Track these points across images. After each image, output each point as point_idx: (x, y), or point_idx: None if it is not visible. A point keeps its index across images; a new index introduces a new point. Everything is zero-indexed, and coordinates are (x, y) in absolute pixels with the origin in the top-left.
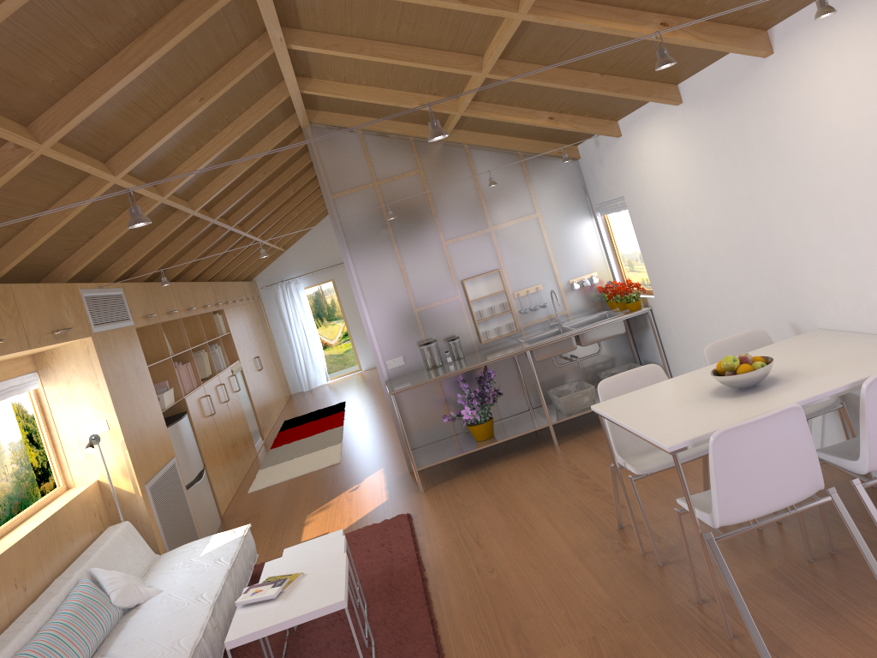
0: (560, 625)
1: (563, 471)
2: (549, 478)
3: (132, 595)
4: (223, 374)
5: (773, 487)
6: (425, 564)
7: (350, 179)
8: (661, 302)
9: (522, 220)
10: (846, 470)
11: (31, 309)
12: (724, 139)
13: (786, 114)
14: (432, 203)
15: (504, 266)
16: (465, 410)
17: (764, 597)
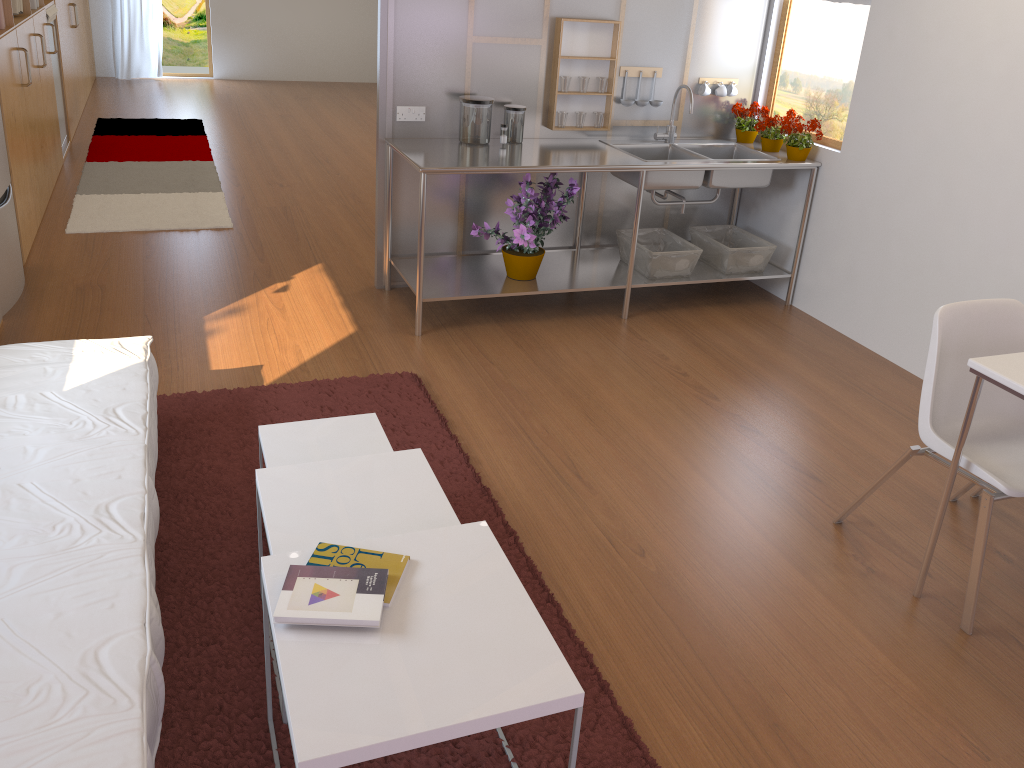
0: (855, 732)
1: (663, 372)
2: (646, 378)
3: None
4: (38, 19)
5: None
6: (494, 496)
7: None
8: (853, 164)
9: None
10: None
11: None
12: None
13: None
14: None
15: (624, 19)
16: (520, 231)
17: None
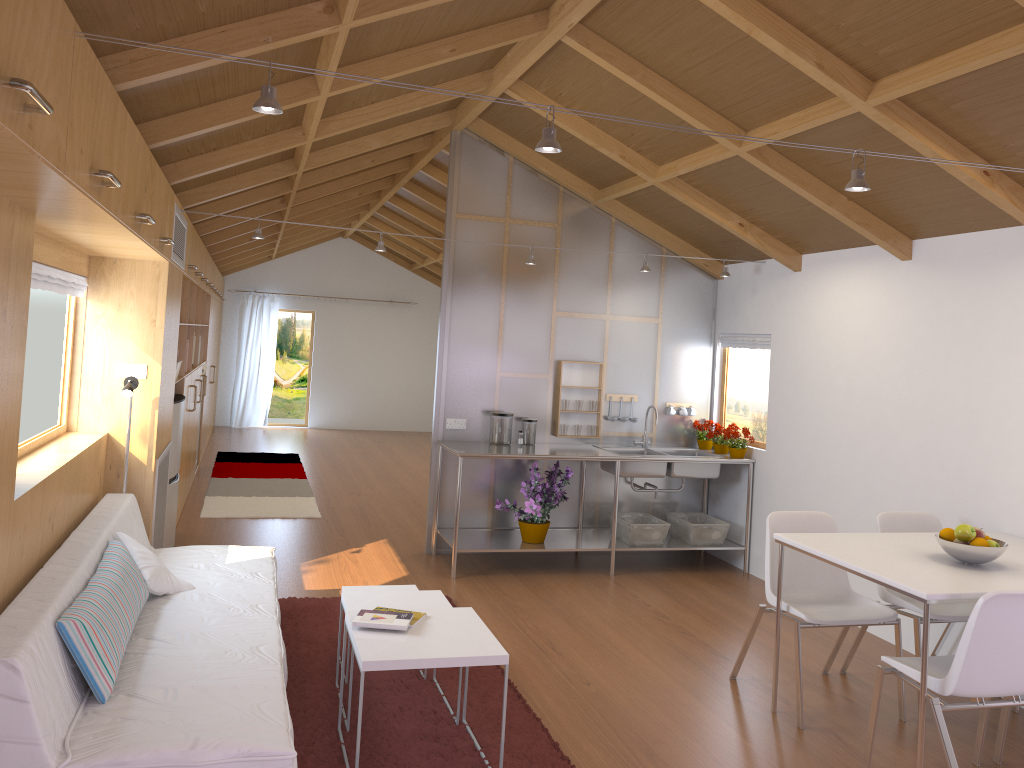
0: (703, 760)
1: (632, 603)
2: (617, 606)
3: (163, 580)
4: (199, 370)
5: (1016, 669)
6: None
7: (483, 205)
8: (774, 457)
9: (642, 320)
10: None
11: (157, 201)
12: (955, 310)
13: None
14: (557, 265)
15: (606, 361)
16: (529, 503)
17: None
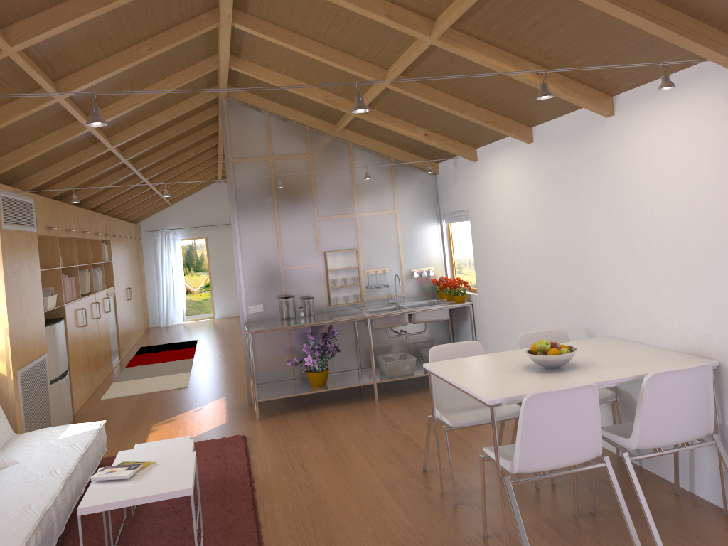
0: (367, 540)
1: (380, 421)
2: (368, 425)
3: None
4: (99, 295)
5: (564, 446)
6: (254, 477)
7: (250, 150)
8: (482, 299)
9: (383, 213)
10: (618, 446)
11: None
12: (561, 175)
13: (615, 163)
14: (313, 184)
15: (361, 247)
16: (308, 358)
17: (537, 539)
